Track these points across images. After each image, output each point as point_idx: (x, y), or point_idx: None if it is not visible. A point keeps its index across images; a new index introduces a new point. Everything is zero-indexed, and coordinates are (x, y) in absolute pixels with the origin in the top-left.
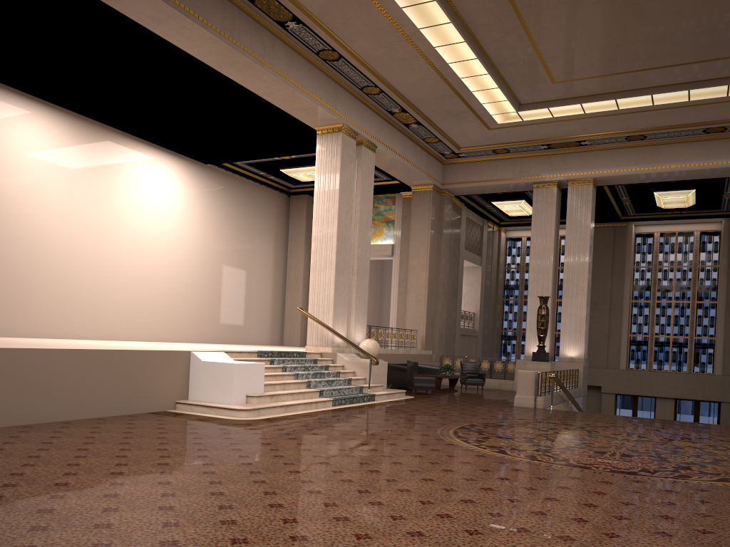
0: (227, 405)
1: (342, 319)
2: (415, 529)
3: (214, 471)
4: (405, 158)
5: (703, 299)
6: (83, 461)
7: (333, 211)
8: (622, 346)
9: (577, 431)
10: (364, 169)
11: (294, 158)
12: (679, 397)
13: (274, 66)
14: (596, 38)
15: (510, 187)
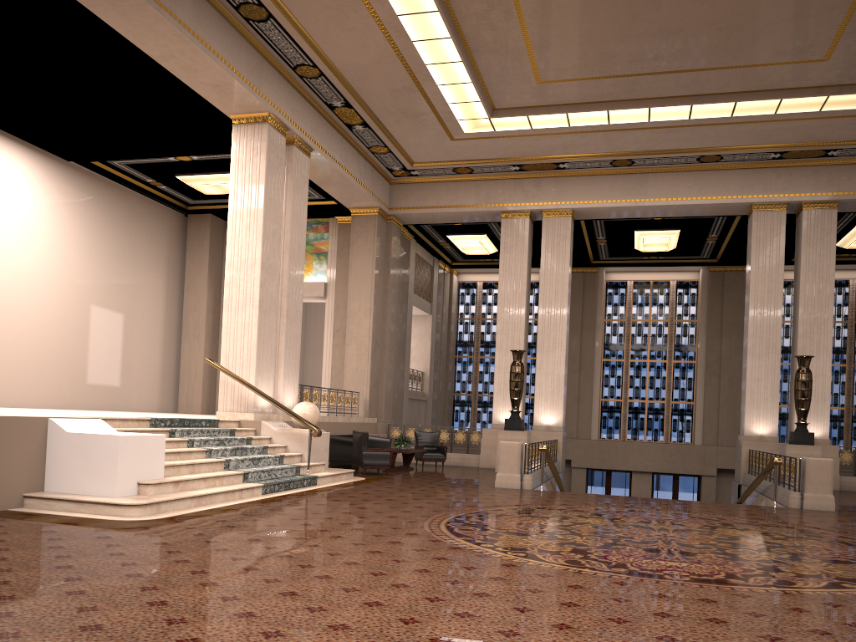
0: (109, 499)
1: (268, 375)
2: None
3: (102, 623)
4: (346, 169)
5: (681, 358)
6: None
7: (255, 229)
8: (594, 412)
9: (596, 519)
10: (296, 177)
11: (196, 160)
12: (657, 470)
13: (176, 14)
14: (598, 25)
15: (472, 216)
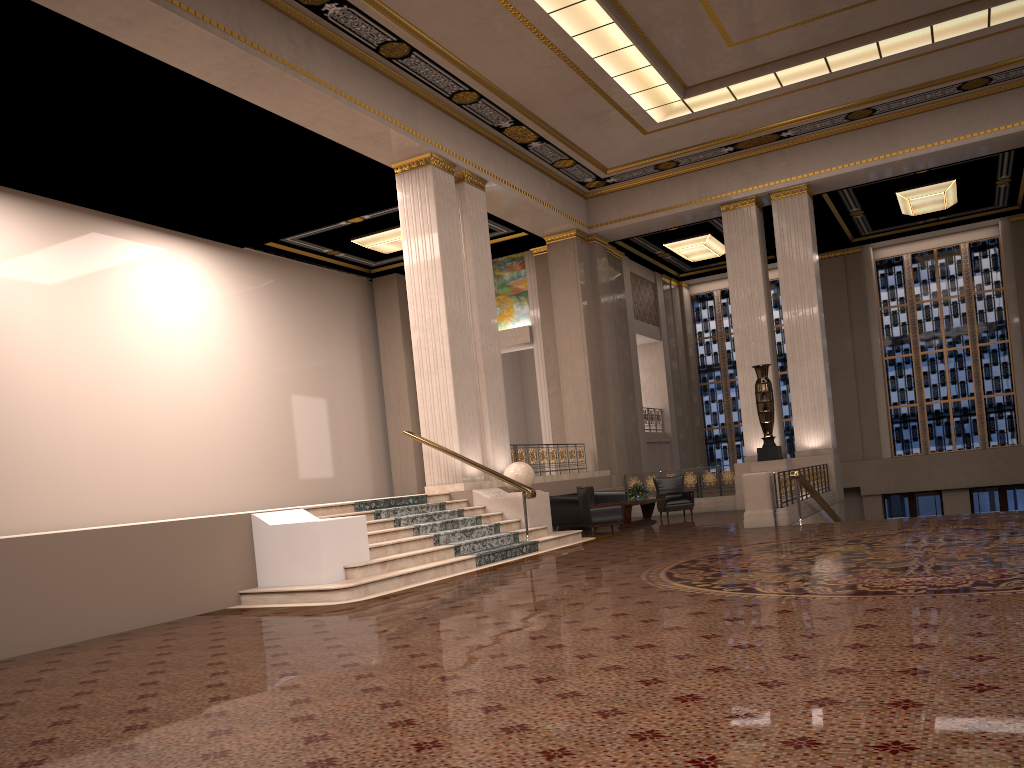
0: (317, 586)
1: (473, 439)
2: (644, 728)
3: (299, 683)
4: (529, 194)
5: (988, 339)
6: (86, 699)
7: (435, 282)
8: (881, 425)
9: (850, 546)
10: (472, 216)
11: (368, 219)
12: (974, 485)
13: (314, 75)
14: None
15: (687, 217)
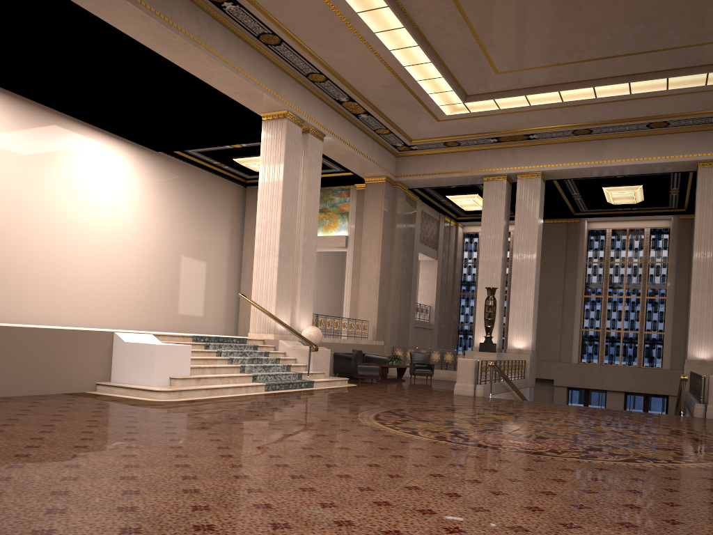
0: (148, 387)
1: (286, 306)
2: (265, 501)
3: (88, 445)
4: (355, 148)
5: (653, 295)
6: None
7: (277, 197)
8: (574, 340)
9: (504, 416)
10: (311, 157)
11: (245, 147)
12: (628, 390)
13: (211, 47)
14: (534, 27)
15: (461, 180)
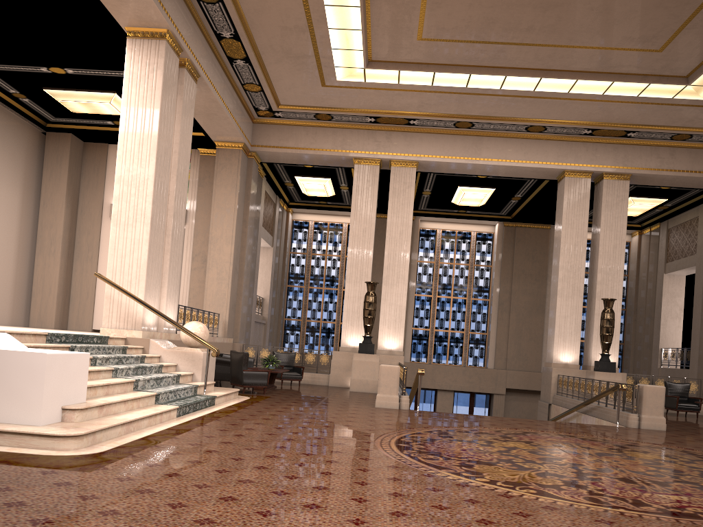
0: (35, 428)
1: (154, 293)
2: None
3: None
4: (224, 101)
5: (478, 296)
6: None
7: (149, 145)
8: (407, 339)
9: (516, 443)
10: (185, 100)
11: (70, 74)
12: (458, 389)
13: None
14: None
15: (327, 160)
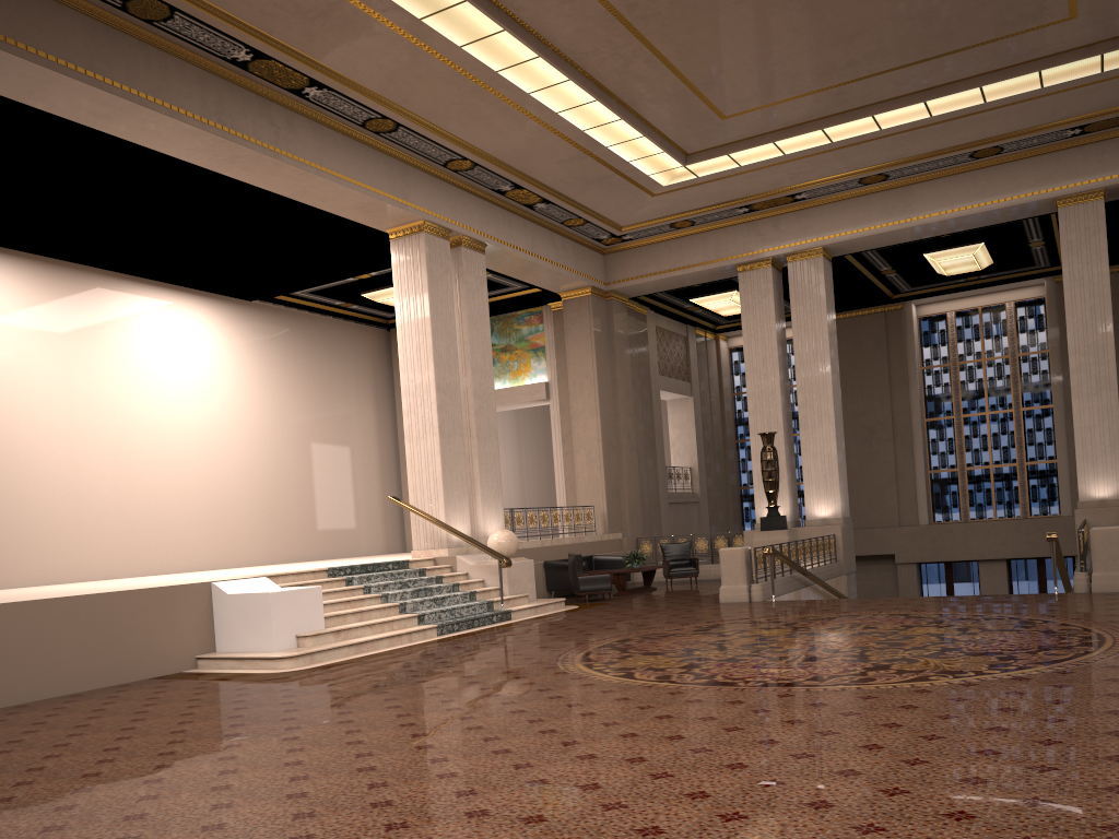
0: (266, 654)
1: (461, 505)
2: (387, 798)
3: (177, 750)
4: (536, 255)
5: (1032, 404)
6: (3, 757)
7: (426, 348)
8: (919, 490)
9: (777, 630)
10: (469, 280)
11: (375, 276)
12: (1011, 556)
13: (296, 154)
14: (760, 49)
15: (705, 276)
